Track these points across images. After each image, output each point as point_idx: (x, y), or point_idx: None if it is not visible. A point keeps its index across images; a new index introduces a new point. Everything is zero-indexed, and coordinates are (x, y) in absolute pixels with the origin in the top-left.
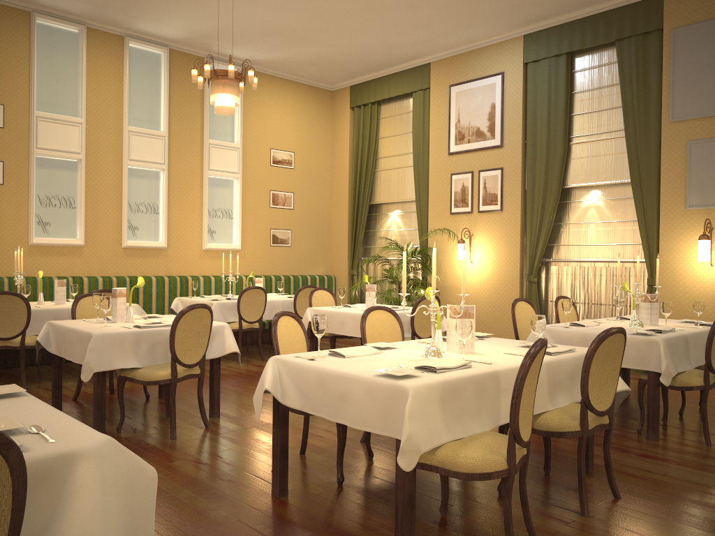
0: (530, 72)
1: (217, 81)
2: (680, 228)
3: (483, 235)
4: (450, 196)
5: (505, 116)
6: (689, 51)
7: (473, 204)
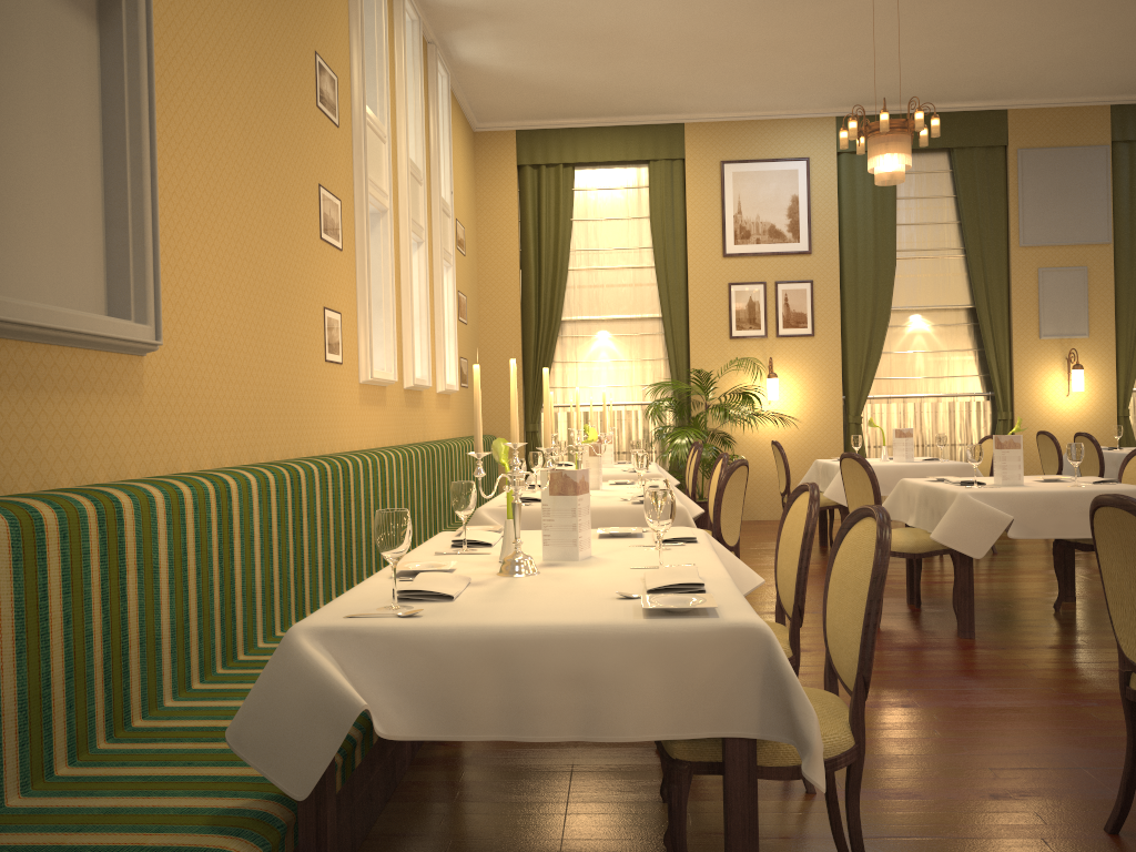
0: (846, 165)
1: (904, 136)
2: (1034, 358)
3: (785, 367)
4: (727, 314)
5: (812, 215)
6: (1037, 175)
7: (767, 325)
